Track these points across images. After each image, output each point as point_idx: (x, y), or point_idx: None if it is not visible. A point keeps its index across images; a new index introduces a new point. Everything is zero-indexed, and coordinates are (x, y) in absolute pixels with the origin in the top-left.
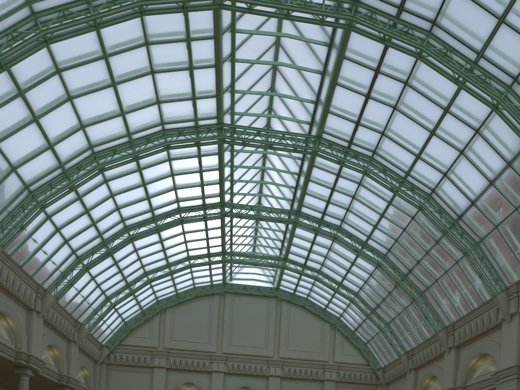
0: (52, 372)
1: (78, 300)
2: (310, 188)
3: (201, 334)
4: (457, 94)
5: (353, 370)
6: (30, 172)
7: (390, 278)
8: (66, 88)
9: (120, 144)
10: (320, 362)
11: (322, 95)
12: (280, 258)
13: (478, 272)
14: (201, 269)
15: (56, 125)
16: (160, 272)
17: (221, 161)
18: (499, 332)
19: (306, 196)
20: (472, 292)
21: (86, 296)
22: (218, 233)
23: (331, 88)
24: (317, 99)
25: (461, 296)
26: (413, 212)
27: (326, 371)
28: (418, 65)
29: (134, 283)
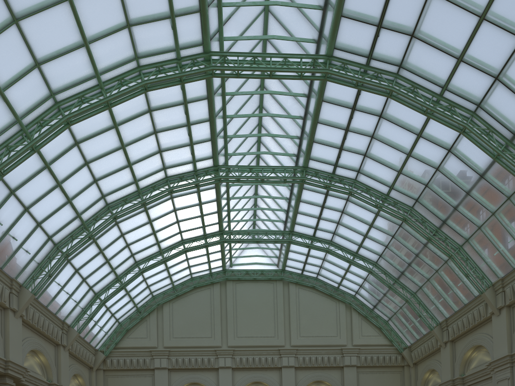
0: (39, 381)
1: (63, 297)
2: (319, 133)
3: (204, 328)
4: None
5: (375, 352)
6: None
7: (419, 234)
8: (8, 4)
9: (88, 90)
10: (337, 347)
11: None
12: (285, 231)
13: None
14: (198, 255)
15: (3, 61)
16: (152, 261)
17: (211, 108)
18: None
19: (315, 145)
20: None
21: (71, 293)
22: (213, 207)
23: None
24: (326, 2)
25: (514, 241)
26: (450, 141)
27: (345, 356)
28: None
29: (124, 275)
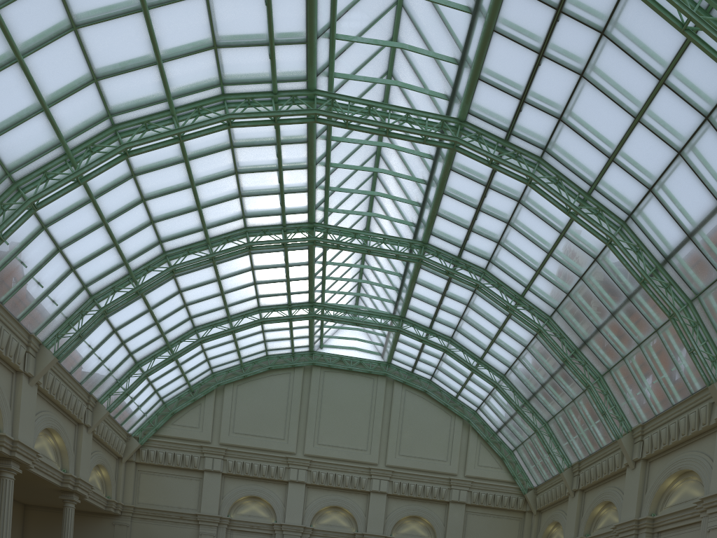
0: (51, 470)
1: (93, 363)
2: (444, 206)
3: (275, 426)
4: (681, 53)
5: (491, 489)
6: (13, 149)
7: (555, 352)
8: (68, 8)
9: (155, 114)
10: (445, 475)
11: (471, 50)
12: (394, 316)
13: (688, 347)
14: (278, 328)
15: (53, 72)
16: (216, 328)
17: (311, 154)
18: (712, 439)
19: (438, 219)
20: (676, 377)
21: (105, 358)
22: (303, 272)
23: (485, 36)
24: (463, 57)
25: (658, 383)
26: (597, 249)
27: (453, 489)
28: (624, 1)
29: (177, 343)
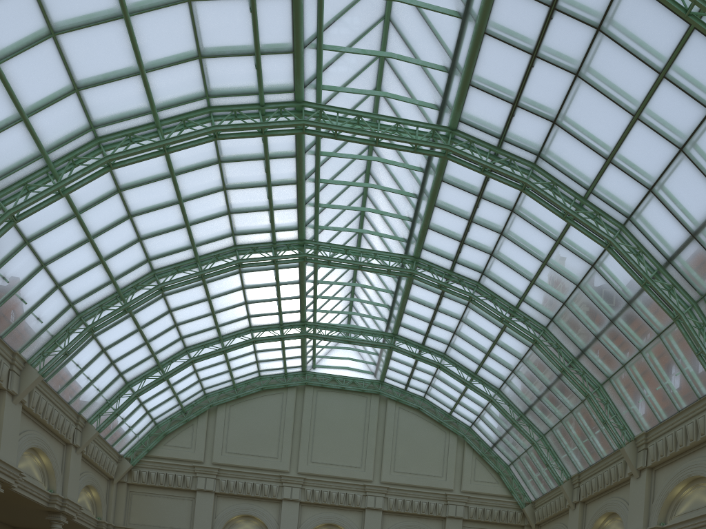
0: (37, 490)
1: (81, 383)
2: (436, 219)
3: (268, 445)
4: (683, 44)
5: (488, 504)
6: None
7: (552, 362)
8: (45, 13)
9: (140, 127)
10: (441, 491)
11: (461, 56)
12: (387, 333)
13: (695, 349)
14: (270, 348)
15: (31, 80)
16: (208, 349)
17: (300, 169)
18: None
19: (430, 232)
20: (681, 382)
21: (93, 378)
22: (294, 290)
23: (476, 39)
24: (453, 64)
25: (662, 389)
26: (594, 255)
27: (450, 504)
28: None
29: (168, 363)
